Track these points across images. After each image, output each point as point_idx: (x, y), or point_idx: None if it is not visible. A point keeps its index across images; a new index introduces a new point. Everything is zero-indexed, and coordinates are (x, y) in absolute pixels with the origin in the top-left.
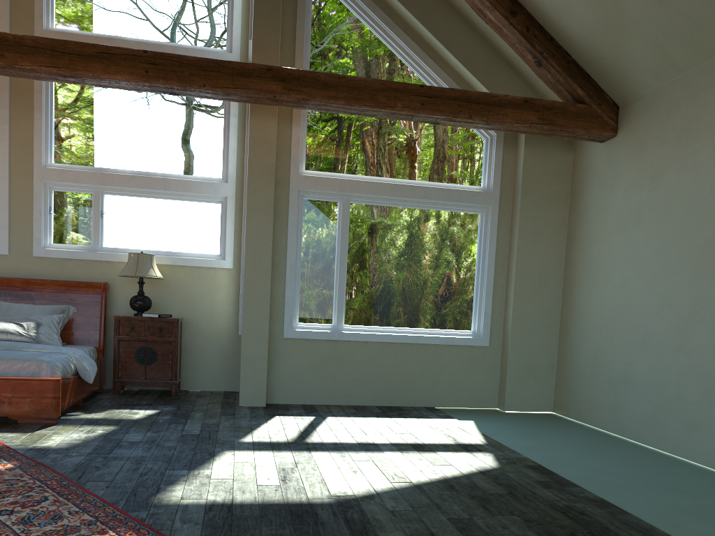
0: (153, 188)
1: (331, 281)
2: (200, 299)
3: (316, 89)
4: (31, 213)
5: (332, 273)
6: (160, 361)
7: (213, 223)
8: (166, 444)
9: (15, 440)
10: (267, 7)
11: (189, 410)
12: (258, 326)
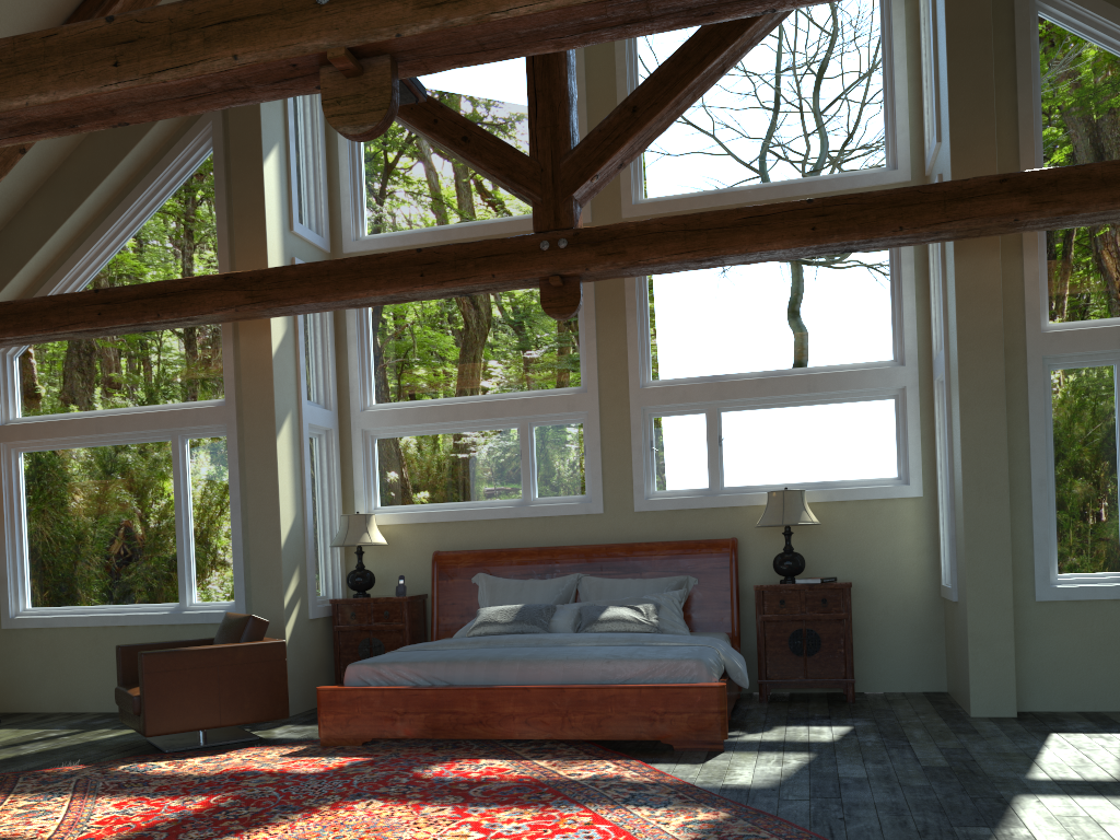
0: (792, 392)
1: (1112, 499)
2: (873, 549)
3: (1088, 192)
4: (629, 452)
5: (1113, 485)
6: (826, 650)
7: (883, 430)
8: (911, 782)
9: (691, 774)
10: (969, 86)
11: (895, 725)
12: (994, 585)
